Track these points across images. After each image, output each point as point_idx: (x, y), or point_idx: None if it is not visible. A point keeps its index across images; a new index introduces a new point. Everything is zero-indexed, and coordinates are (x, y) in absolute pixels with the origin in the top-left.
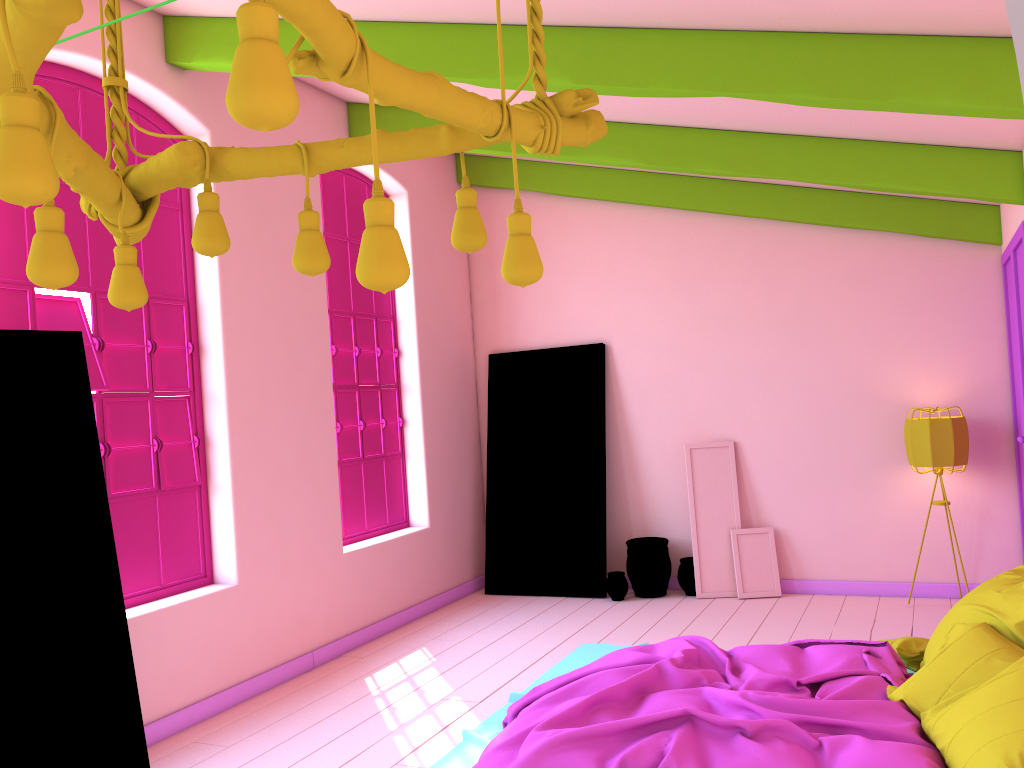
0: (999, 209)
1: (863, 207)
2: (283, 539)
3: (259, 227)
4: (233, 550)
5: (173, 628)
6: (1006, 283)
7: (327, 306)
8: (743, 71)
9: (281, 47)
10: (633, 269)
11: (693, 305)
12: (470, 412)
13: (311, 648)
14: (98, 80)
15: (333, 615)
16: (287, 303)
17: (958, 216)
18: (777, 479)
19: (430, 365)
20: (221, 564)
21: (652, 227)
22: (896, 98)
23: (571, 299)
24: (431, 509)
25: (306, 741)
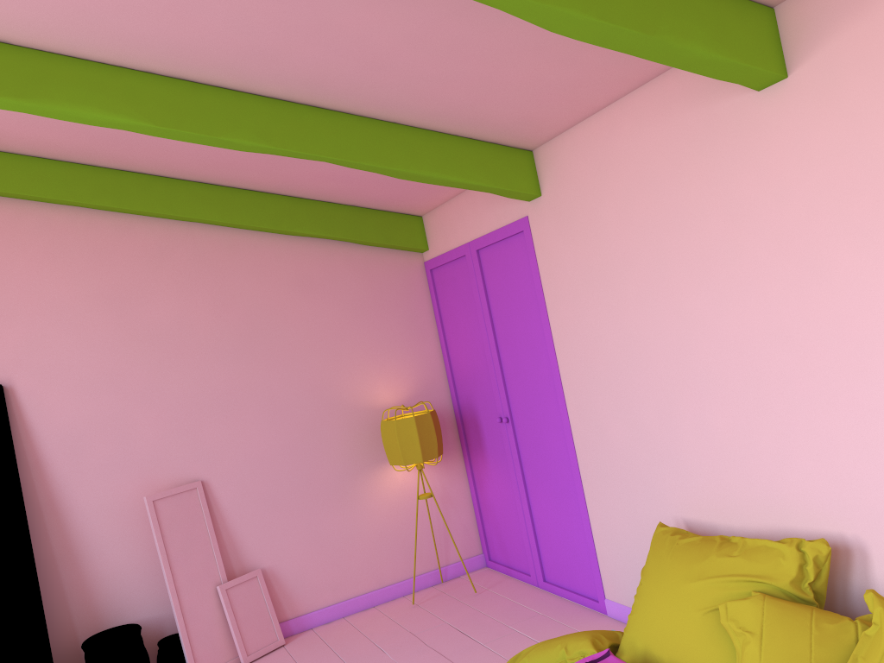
0: (422, 219)
1: (309, 213)
2: None
3: None
4: None
5: None
6: (434, 285)
7: None
8: None
9: None
10: (36, 283)
11: (128, 325)
12: None
13: None
14: None
15: None
16: None
17: (392, 225)
18: (256, 512)
19: None
20: None
21: (58, 230)
22: (661, 35)
23: None
24: None
25: None
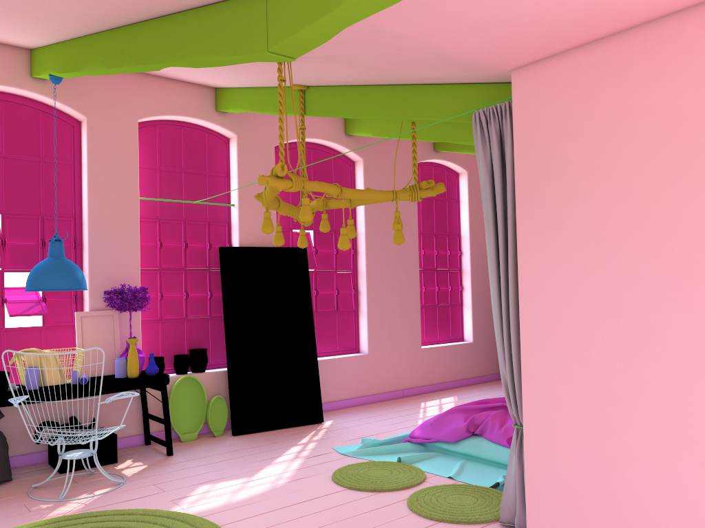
0: None
1: None
2: (390, 337)
3: None
4: (366, 339)
5: (339, 367)
6: None
7: (417, 232)
8: None
9: (385, 128)
10: None
11: None
12: None
13: (402, 388)
14: (319, 145)
15: (414, 376)
16: None
17: None
18: None
19: (477, 259)
20: (362, 345)
21: None
22: None
23: None
24: (474, 333)
25: (384, 416)
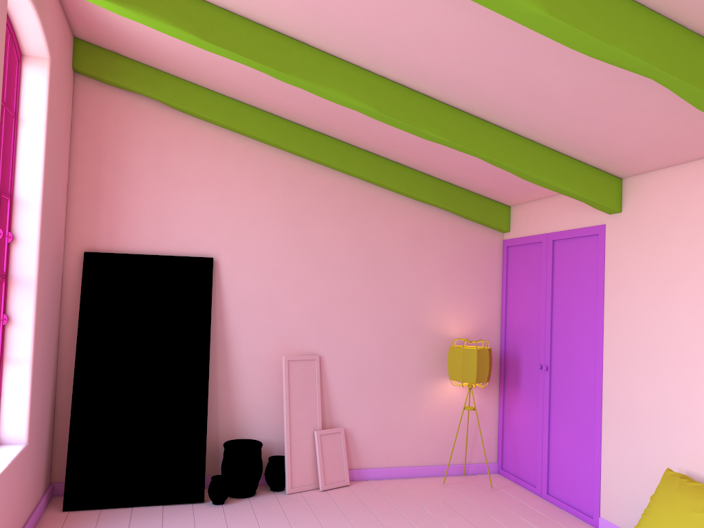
0: (510, 209)
1: (433, 187)
2: None
3: None
4: None
5: None
6: (507, 258)
7: None
8: (685, 63)
9: None
10: (248, 196)
11: (297, 237)
12: (57, 310)
13: None
14: None
15: None
16: None
17: (488, 208)
18: (348, 387)
19: (44, 257)
20: None
21: (269, 163)
22: None
23: (184, 212)
24: (31, 422)
25: None
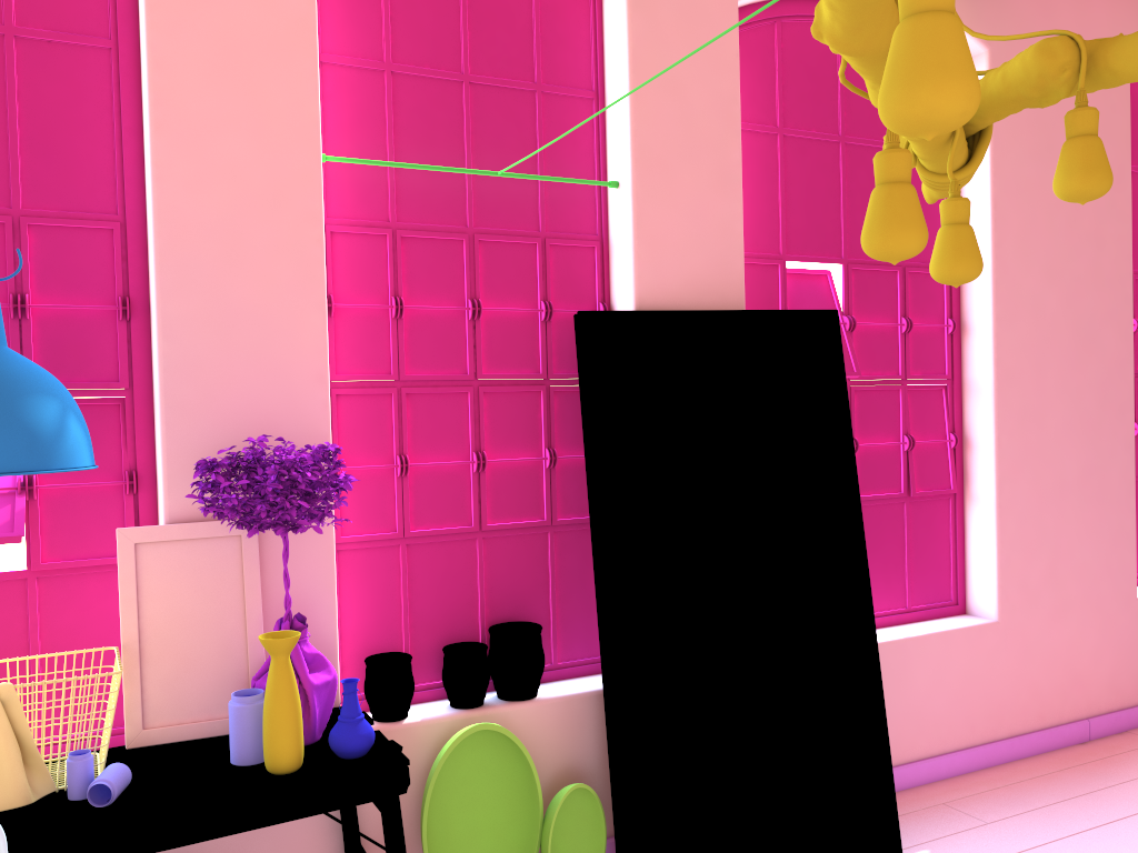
0: None
1: None
2: (1056, 571)
3: (1044, 167)
4: (993, 578)
5: (920, 662)
6: None
7: (1131, 266)
8: None
9: None
10: None
11: None
12: None
13: (1086, 714)
14: None
15: (1118, 677)
16: (1076, 265)
17: None
18: None
19: None
20: (976, 592)
21: None
22: None
23: None
24: None
25: (1094, 846)
